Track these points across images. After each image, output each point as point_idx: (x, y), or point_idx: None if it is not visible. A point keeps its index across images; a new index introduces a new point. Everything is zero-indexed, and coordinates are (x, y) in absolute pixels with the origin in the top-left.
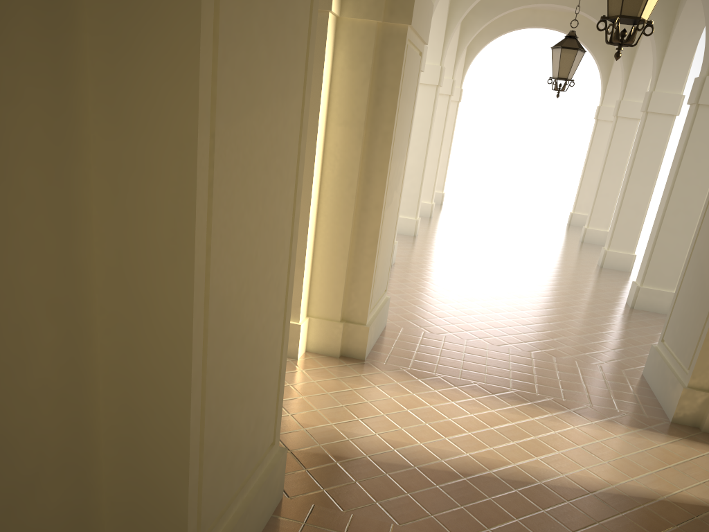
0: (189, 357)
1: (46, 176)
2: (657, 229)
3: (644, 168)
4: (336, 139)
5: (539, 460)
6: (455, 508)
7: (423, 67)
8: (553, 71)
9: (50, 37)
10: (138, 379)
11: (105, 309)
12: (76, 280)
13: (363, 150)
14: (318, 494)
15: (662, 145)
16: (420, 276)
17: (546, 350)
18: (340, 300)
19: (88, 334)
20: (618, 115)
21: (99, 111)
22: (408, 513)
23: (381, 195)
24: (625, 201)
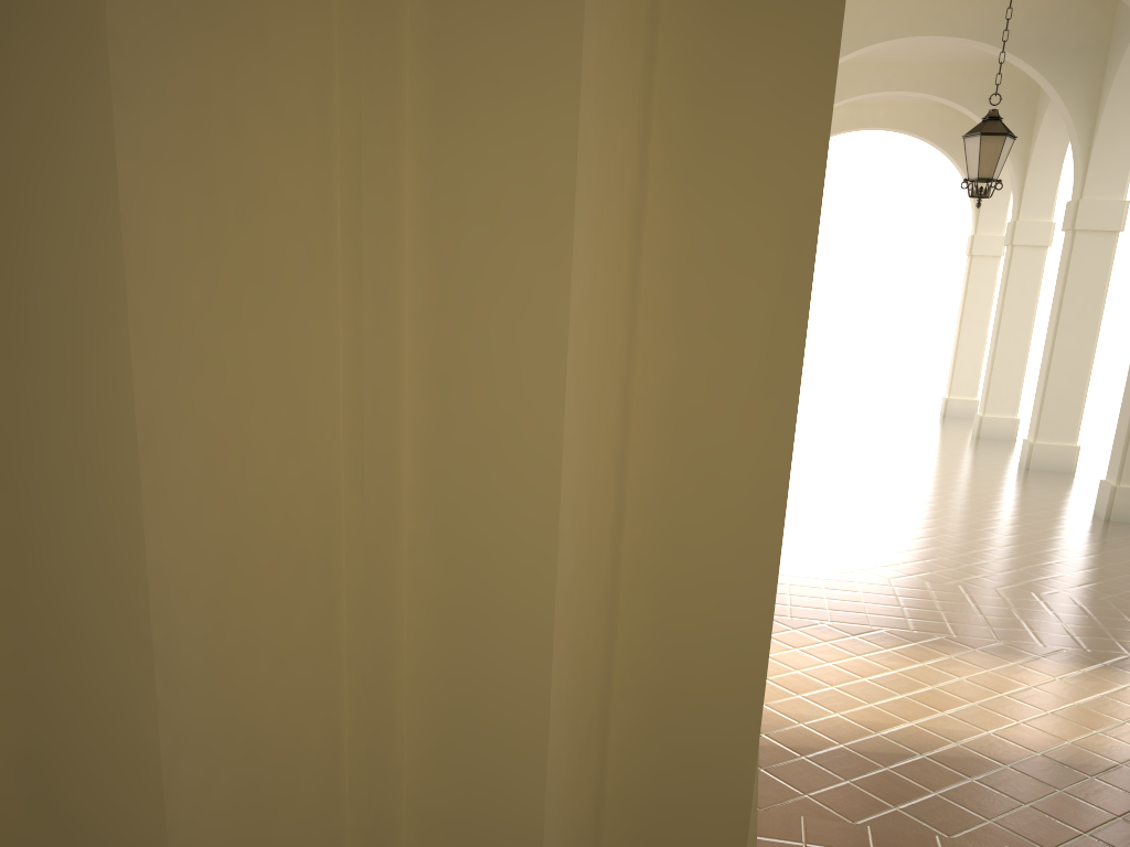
0: (777, 539)
1: (629, 267)
2: None
3: (1078, 314)
4: None
5: (1102, 735)
6: (1018, 808)
7: None
8: (969, 170)
9: (646, 68)
10: (688, 583)
11: (642, 479)
12: (626, 429)
13: None
14: (800, 801)
15: (1103, 276)
16: None
17: (1017, 585)
18: None
19: (622, 517)
20: (1014, 243)
21: (664, 179)
22: (951, 820)
23: None
24: (1054, 366)
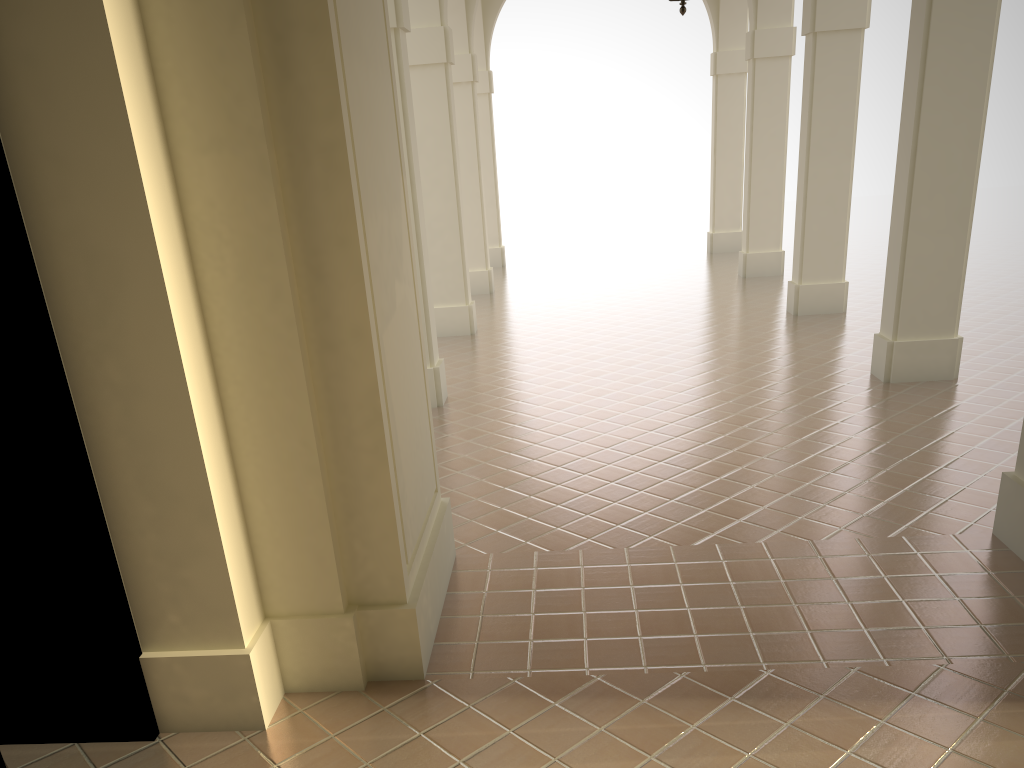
0: None
1: None
2: (903, 232)
3: (830, 132)
4: (208, 190)
5: None
6: None
7: (406, 22)
8: None
9: None
10: None
11: None
12: None
13: (284, 203)
14: None
15: (853, 84)
16: (500, 414)
17: (789, 529)
18: (331, 568)
19: None
20: (755, 56)
21: None
22: None
23: (359, 304)
24: (811, 196)
